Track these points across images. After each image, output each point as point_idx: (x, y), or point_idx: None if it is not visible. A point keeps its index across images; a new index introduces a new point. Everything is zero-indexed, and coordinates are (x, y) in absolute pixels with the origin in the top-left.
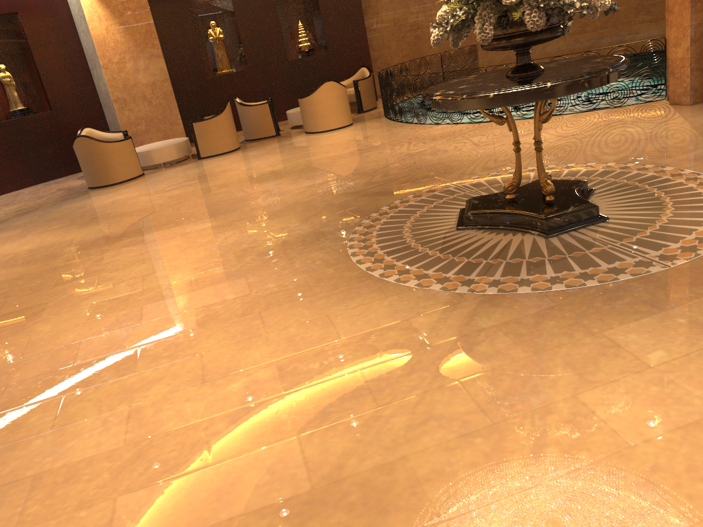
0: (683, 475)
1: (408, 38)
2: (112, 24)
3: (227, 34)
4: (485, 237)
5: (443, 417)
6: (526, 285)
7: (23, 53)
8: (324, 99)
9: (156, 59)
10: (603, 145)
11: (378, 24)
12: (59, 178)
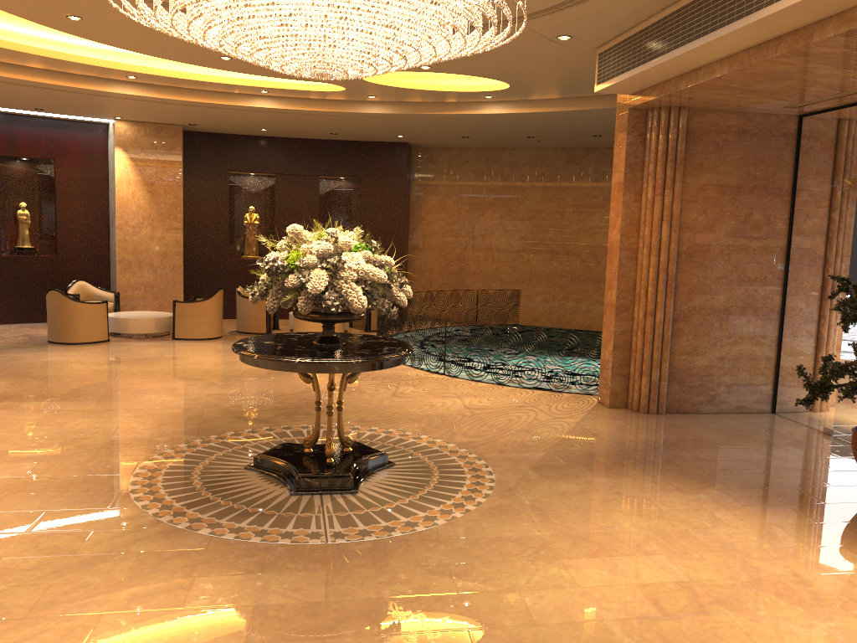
0: None
1: (452, 266)
2: (140, 190)
3: (262, 222)
4: (253, 480)
5: (1, 605)
6: (212, 527)
7: (47, 197)
8: None
9: (174, 231)
10: (479, 425)
11: (424, 246)
12: (40, 323)
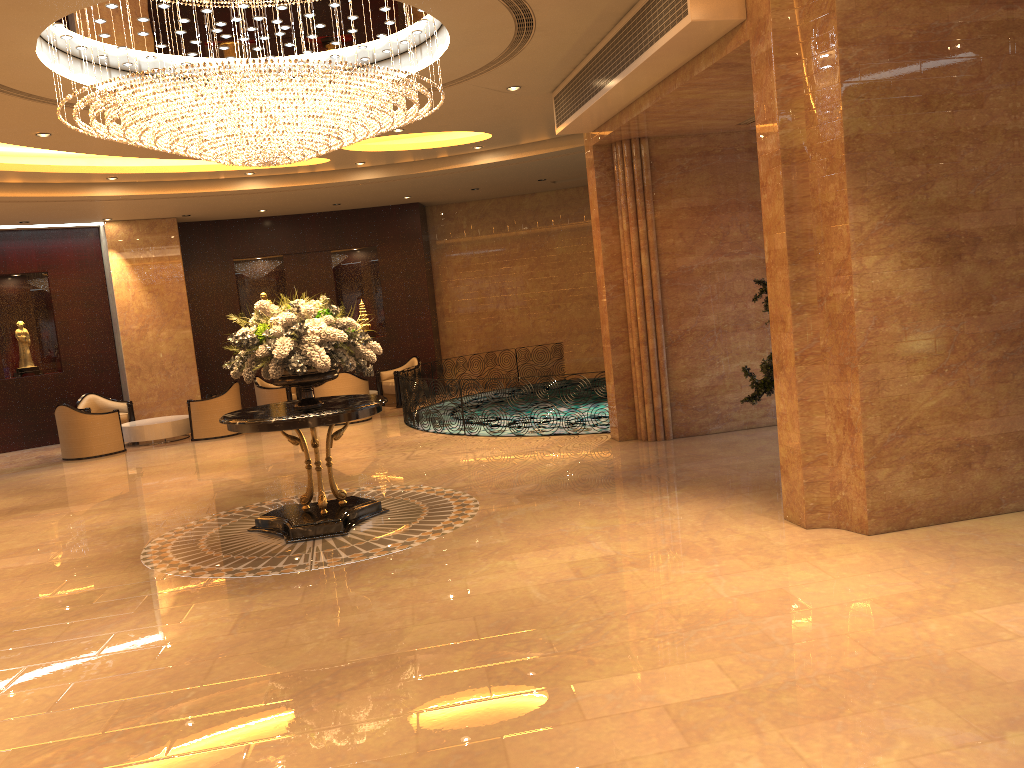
0: (94, 667)
1: (487, 327)
2: (140, 291)
3: None
4: (255, 538)
5: (33, 638)
6: (212, 573)
7: (45, 312)
8: (335, 390)
9: (182, 329)
10: (482, 471)
11: (454, 310)
12: (53, 444)
